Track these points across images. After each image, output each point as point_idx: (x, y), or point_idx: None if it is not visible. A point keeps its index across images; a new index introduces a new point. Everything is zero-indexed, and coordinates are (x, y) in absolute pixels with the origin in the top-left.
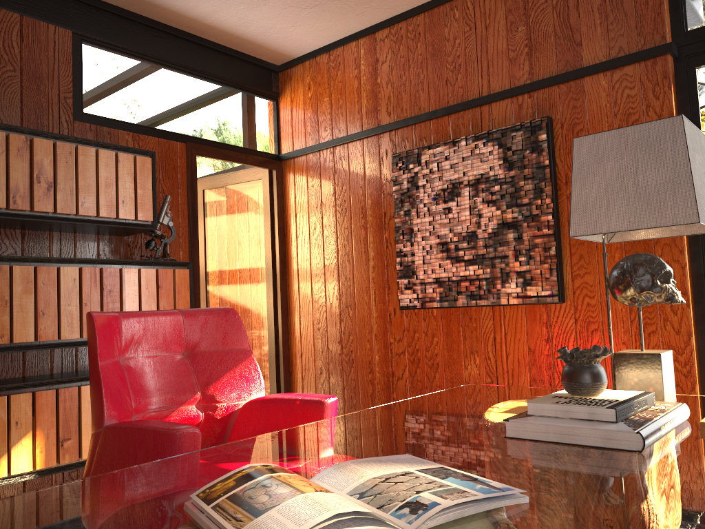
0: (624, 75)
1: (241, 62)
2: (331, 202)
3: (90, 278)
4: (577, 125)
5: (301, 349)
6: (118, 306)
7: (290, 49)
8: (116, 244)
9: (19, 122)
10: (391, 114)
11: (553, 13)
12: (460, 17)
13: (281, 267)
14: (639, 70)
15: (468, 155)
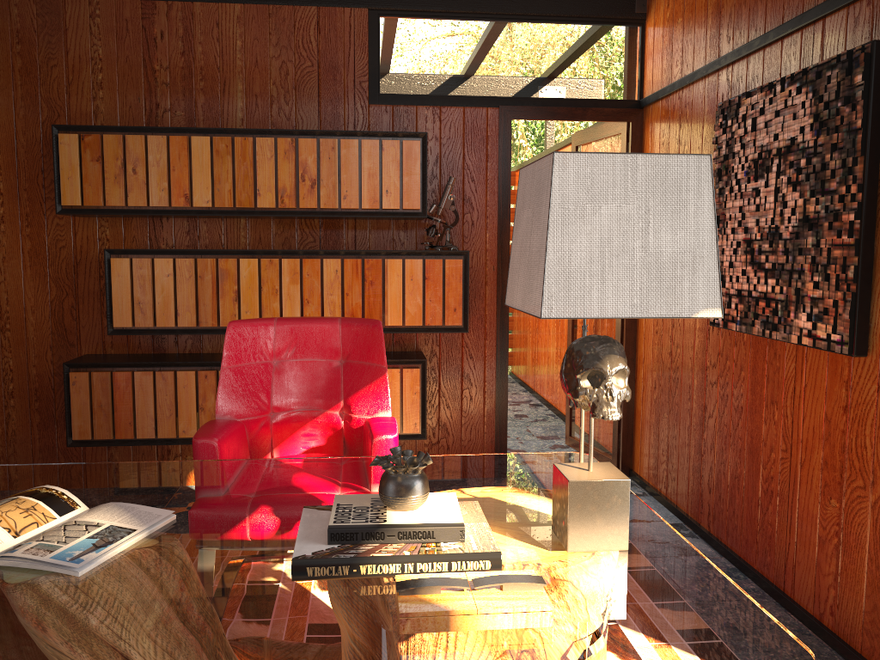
0: None
1: None
2: None
3: (351, 270)
4: None
5: (643, 354)
6: (379, 297)
7: None
8: (411, 229)
9: (317, 116)
10: (730, 40)
11: None
12: None
13: None
14: None
15: (781, 107)
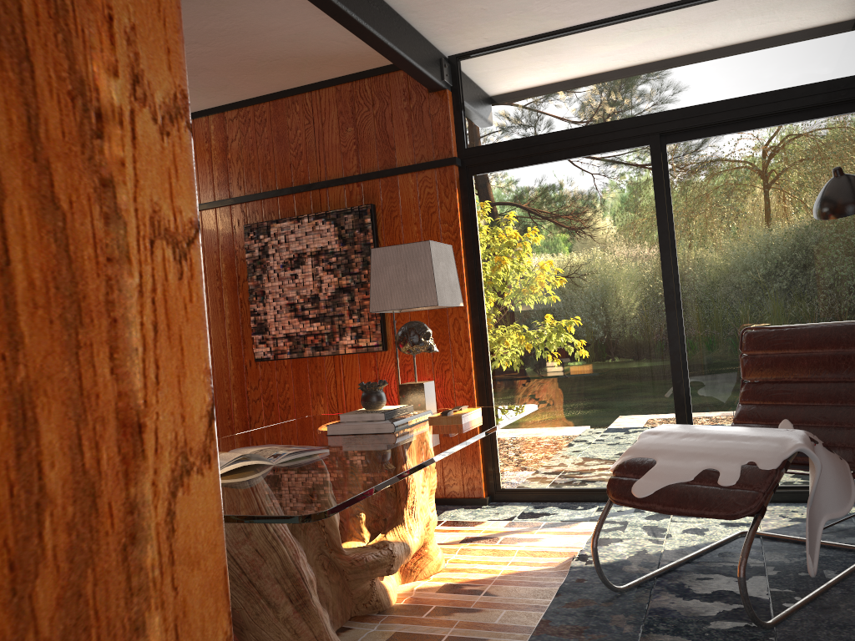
0: (425, 177)
1: None
2: None
3: None
4: (393, 211)
5: None
6: None
7: None
8: None
9: None
10: (242, 188)
11: (374, 120)
12: (301, 111)
13: None
14: (435, 174)
15: (310, 230)
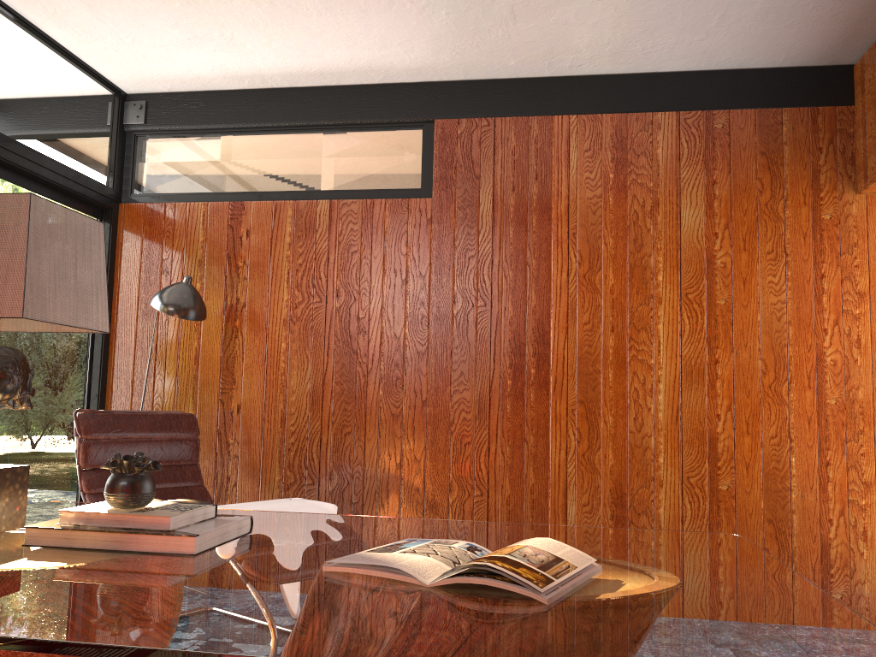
0: None
1: None
2: None
3: None
4: None
5: None
6: None
7: None
8: None
9: None
10: None
11: None
12: None
13: None
14: None
15: None
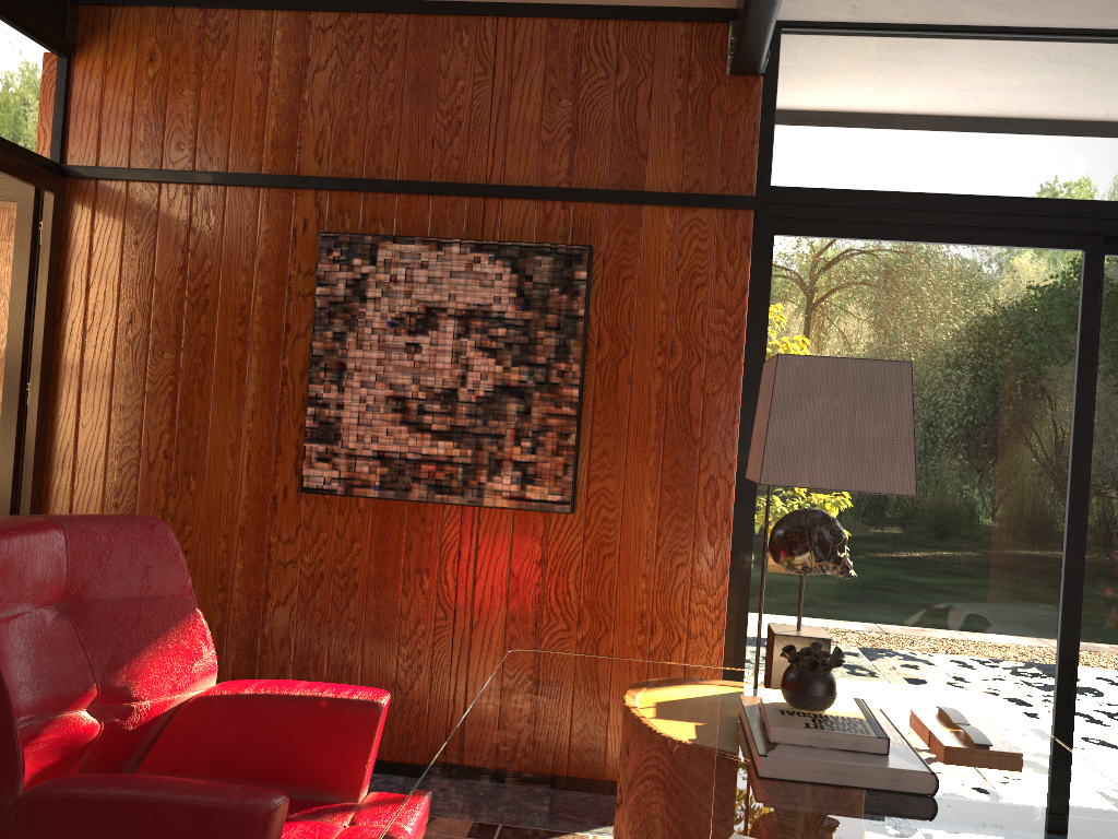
0: (697, 220)
1: None
2: (176, 283)
3: None
4: (625, 268)
5: None
6: None
7: None
8: None
9: None
10: (323, 162)
11: (614, 98)
12: (472, 48)
13: (44, 381)
14: (715, 219)
15: (461, 270)
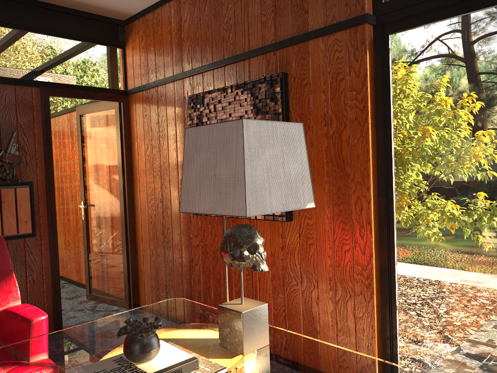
0: (335, 40)
1: (89, 20)
2: (156, 129)
3: None
4: (304, 79)
5: (142, 235)
6: None
7: (125, 9)
8: None
9: None
10: (190, 63)
11: None
12: None
13: (128, 175)
14: (345, 36)
15: (232, 100)
